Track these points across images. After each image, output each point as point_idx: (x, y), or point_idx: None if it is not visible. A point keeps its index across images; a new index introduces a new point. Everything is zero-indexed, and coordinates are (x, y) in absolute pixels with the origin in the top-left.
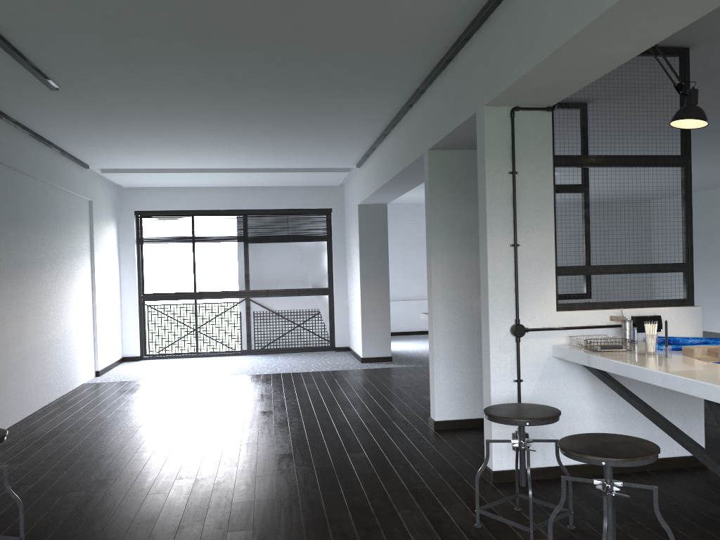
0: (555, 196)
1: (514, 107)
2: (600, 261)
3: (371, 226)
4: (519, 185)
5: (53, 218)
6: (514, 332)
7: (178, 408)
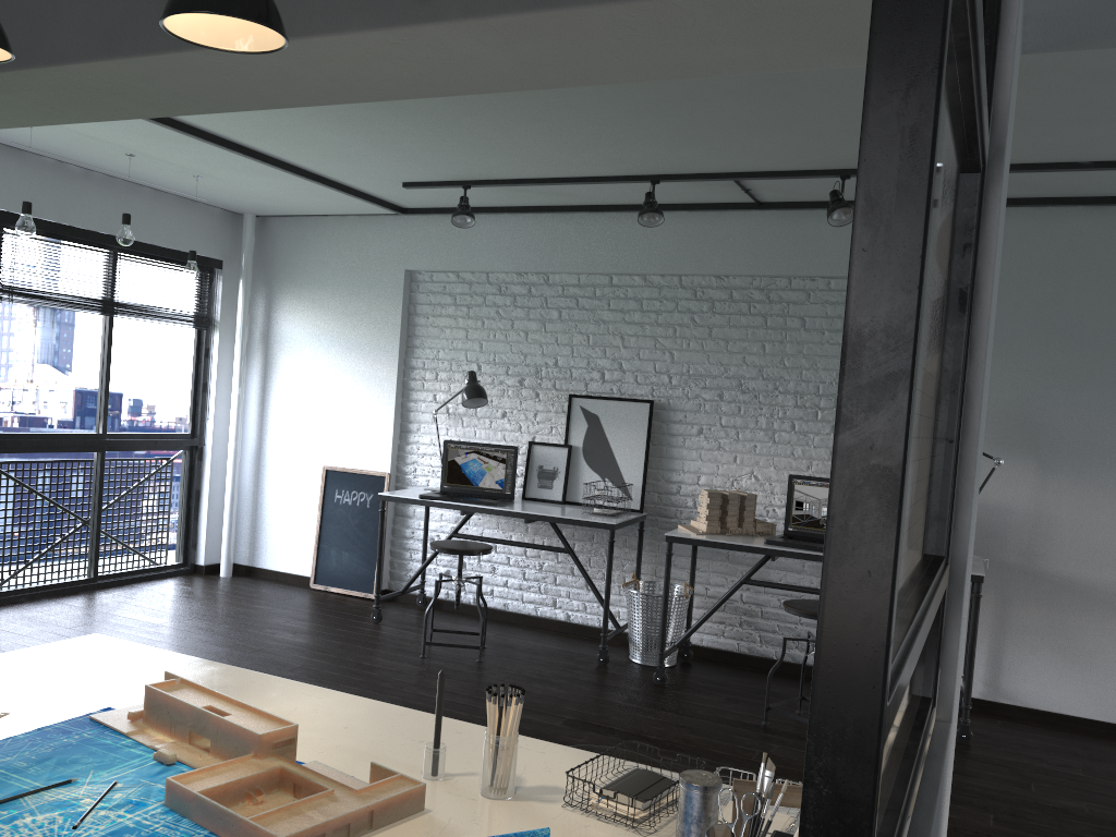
0: None
1: None
2: None
3: None
4: None
5: None
6: None
7: None
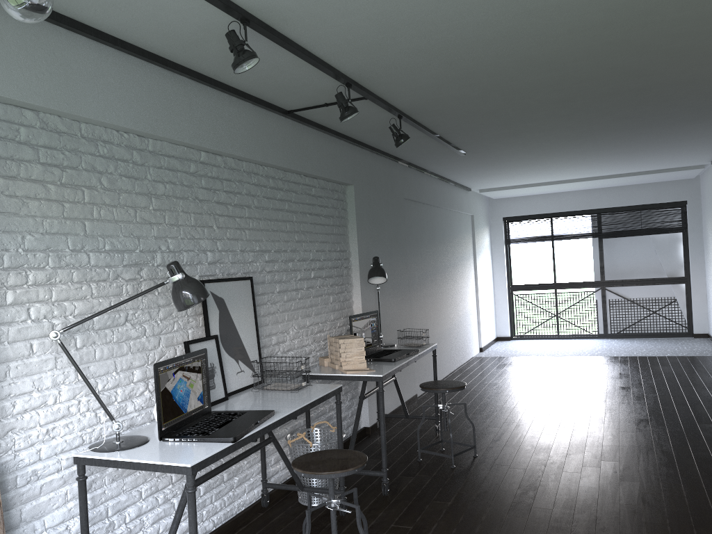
0: None
1: None
2: None
3: None
4: None
5: (451, 234)
6: None
7: (550, 379)
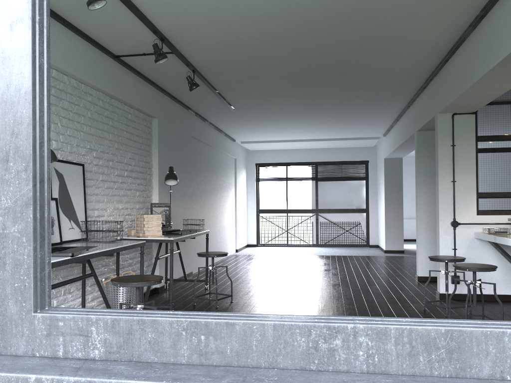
0: (477, 156)
1: (453, 113)
2: (504, 190)
3: (392, 171)
4: (456, 151)
5: (221, 168)
6: (452, 224)
7: (281, 266)
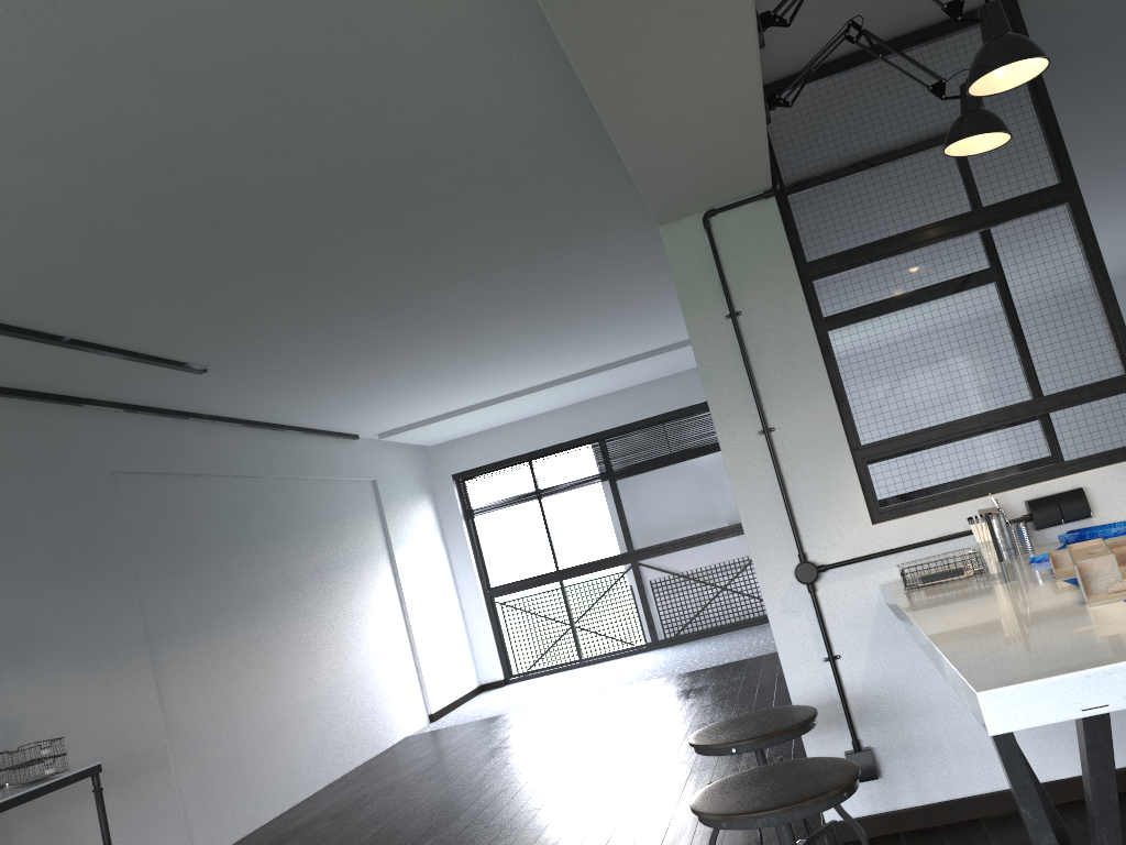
0: (826, 329)
1: (705, 213)
2: (945, 416)
3: None
4: (750, 331)
5: (307, 521)
6: (798, 577)
7: (487, 760)
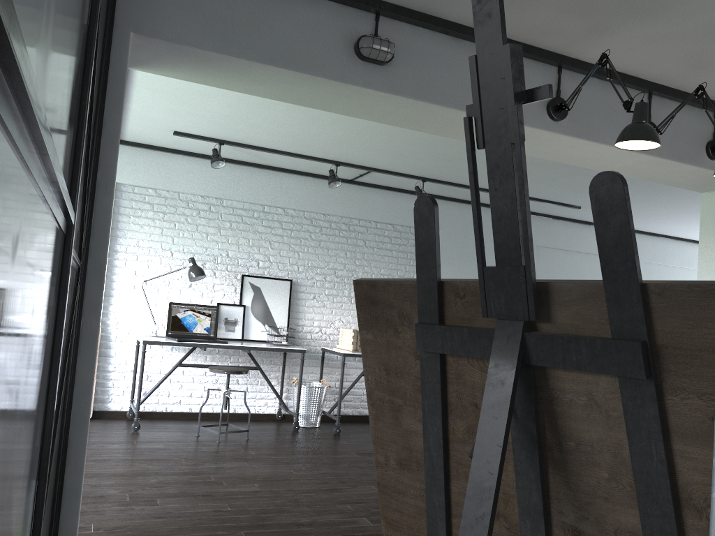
0: None
1: None
2: None
3: None
4: None
5: None
6: None
7: None
